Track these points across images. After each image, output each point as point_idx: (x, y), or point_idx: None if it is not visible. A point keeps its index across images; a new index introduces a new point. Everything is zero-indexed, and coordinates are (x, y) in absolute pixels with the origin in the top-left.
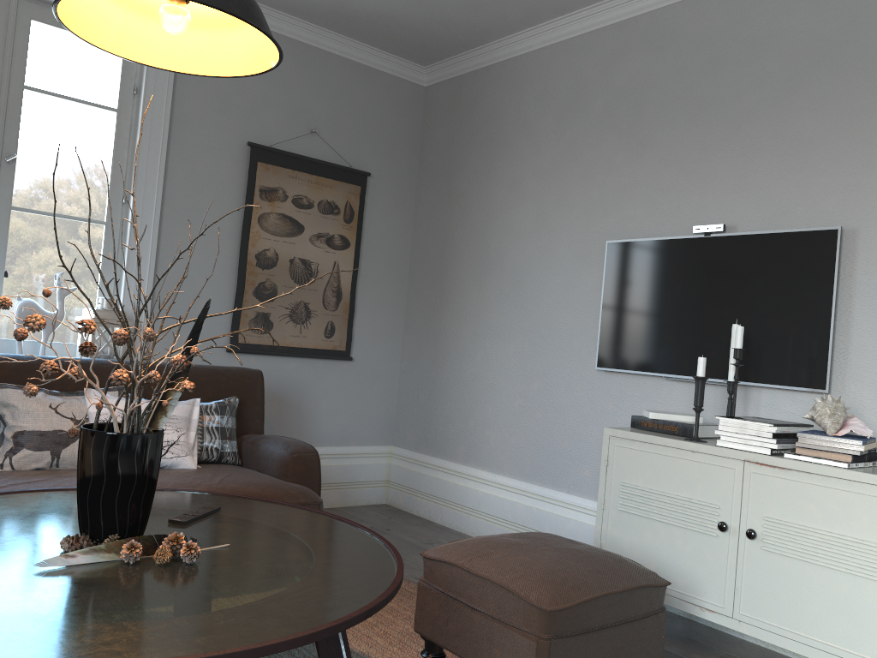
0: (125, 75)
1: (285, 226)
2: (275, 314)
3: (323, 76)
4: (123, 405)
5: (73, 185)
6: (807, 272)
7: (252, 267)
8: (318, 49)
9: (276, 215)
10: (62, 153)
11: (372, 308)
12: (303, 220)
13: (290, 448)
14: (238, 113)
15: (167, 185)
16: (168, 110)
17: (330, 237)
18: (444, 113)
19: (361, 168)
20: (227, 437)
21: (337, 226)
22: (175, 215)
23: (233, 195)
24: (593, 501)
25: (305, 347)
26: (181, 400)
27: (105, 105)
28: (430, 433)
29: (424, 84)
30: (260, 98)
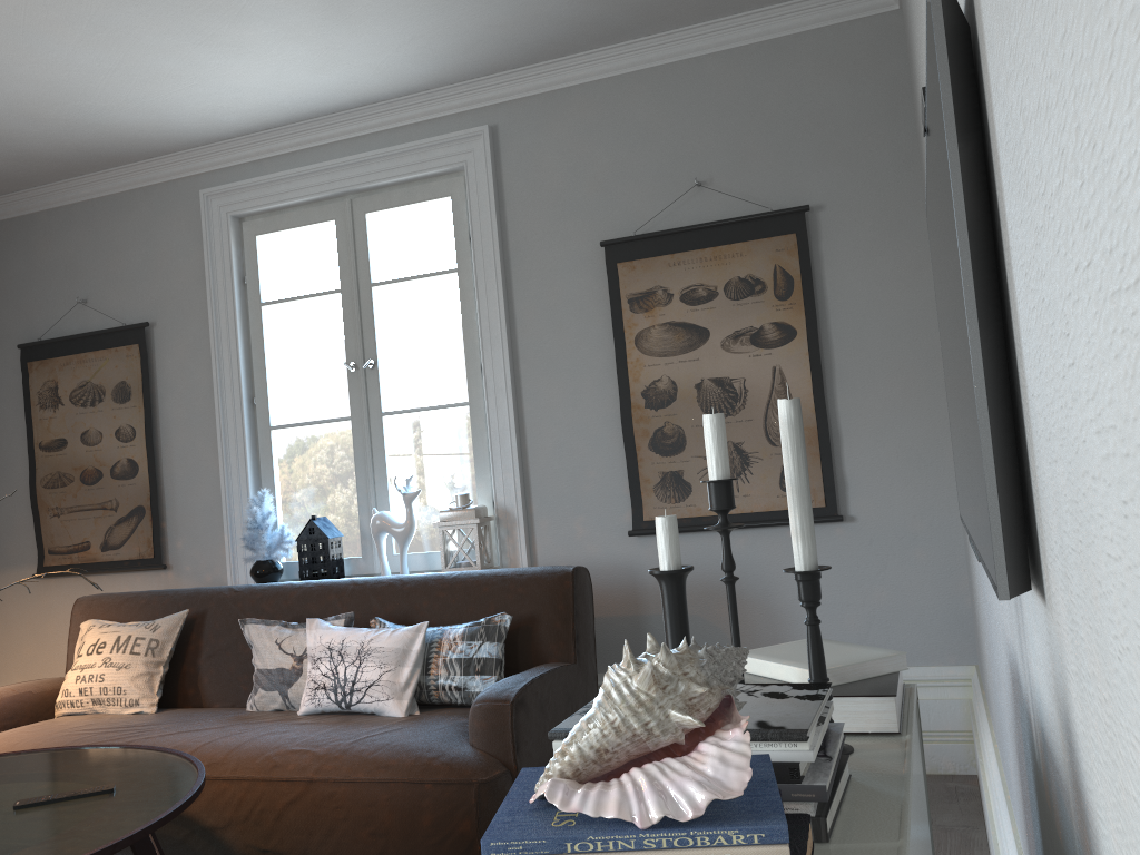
0: (457, 226)
1: (678, 338)
2: (690, 471)
3: (700, 96)
4: (331, 637)
5: (431, 371)
6: (943, 161)
7: (640, 411)
8: (683, 61)
9: (659, 327)
10: (416, 340)
11: (872, 425)
12: (705, 320)
13: (482, 693)
14: (586, 209)
15: (518, 337)
16: (495, 246)
17: (756, 332)
18: (907, 42)
19: (799, 202)
20: (476, 671)
21: (766, 310)
22: (534, 370)
23: (602, 320)
24: (1016, 850)
25: (749, 511)
26: (457, 620)
27: (445, 270)
28: (978, 646)
29: (894, 6)
30: (613, 175)
